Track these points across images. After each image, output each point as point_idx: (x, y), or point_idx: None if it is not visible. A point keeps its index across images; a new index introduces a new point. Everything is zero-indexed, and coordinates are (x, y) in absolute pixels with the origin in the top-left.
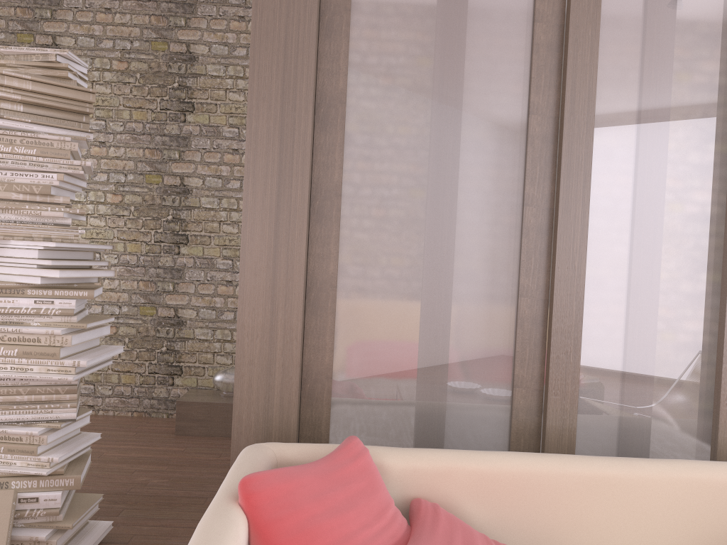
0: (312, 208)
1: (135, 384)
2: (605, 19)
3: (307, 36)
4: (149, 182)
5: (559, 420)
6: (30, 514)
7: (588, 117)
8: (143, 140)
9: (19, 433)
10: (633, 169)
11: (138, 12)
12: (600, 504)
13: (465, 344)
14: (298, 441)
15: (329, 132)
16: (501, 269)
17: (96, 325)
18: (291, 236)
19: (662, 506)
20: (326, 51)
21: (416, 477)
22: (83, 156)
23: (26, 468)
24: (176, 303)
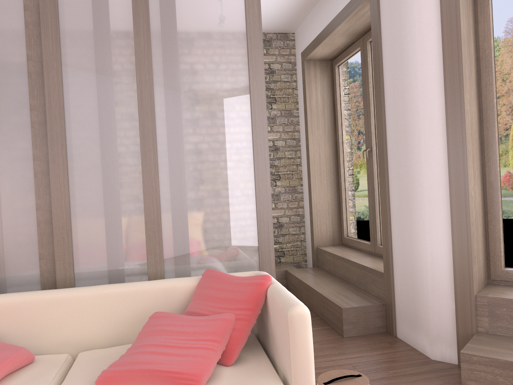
0: None
1: None
2: (64, 57)
3: None
4: None
5: (63, 274)
6: None
7: (60, 110)
8: None
9: None
10: (90, 136)
11: None
12: (56, 313)
13: (8, 239)
14: None
15: None
16: (25, 196)
17: None
18: None
19: (90, 309)
20: None
21: None
22: None
23: None
24: None
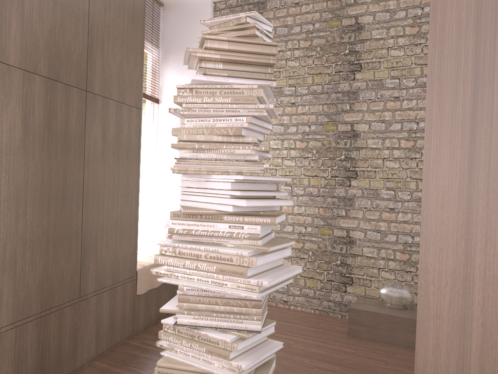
0: None
1: (316, 288)
2: None
3: None
4: (326, 130)
5: None
6: None
7: None
8: (321, 98)
9: (216, 338)
10: None
11: (318, 0)
12: None
13: None
14: None
15: None
16: None
17: (278, 248)
18: (493, 157)
19: None
20: None
21: None
22: (280, 115)
23: (221, 369)
24: (347, 226)
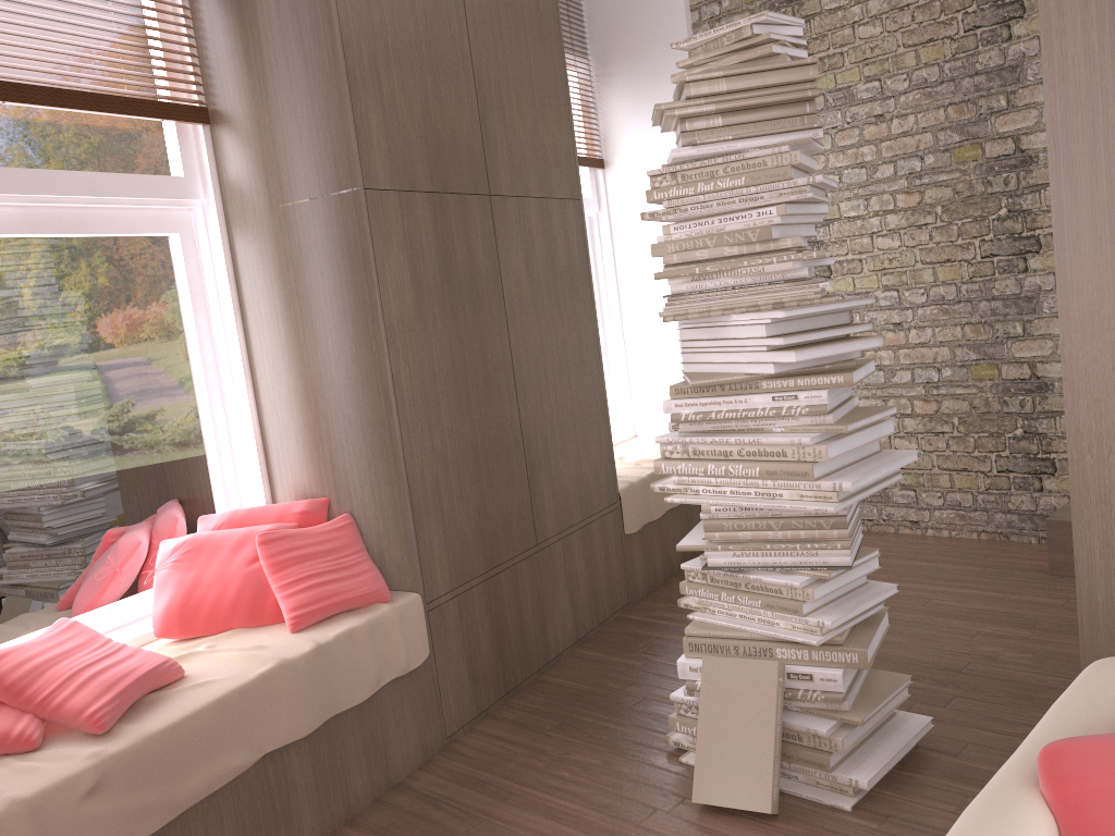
0: None
1: (977, 489)
2: None
3: None
4: (960, 160)
5: None
6: (804, 697)
7: None
8: (941, 93)
9: (776, 583)
10: None
11: None
12: None
13: None
14: None
15: None
16: None
17: (864, 424)
18: None
19: None
20: None
21: None
22: (854, 145)
23: (791, 631)
24: (1030, 354)
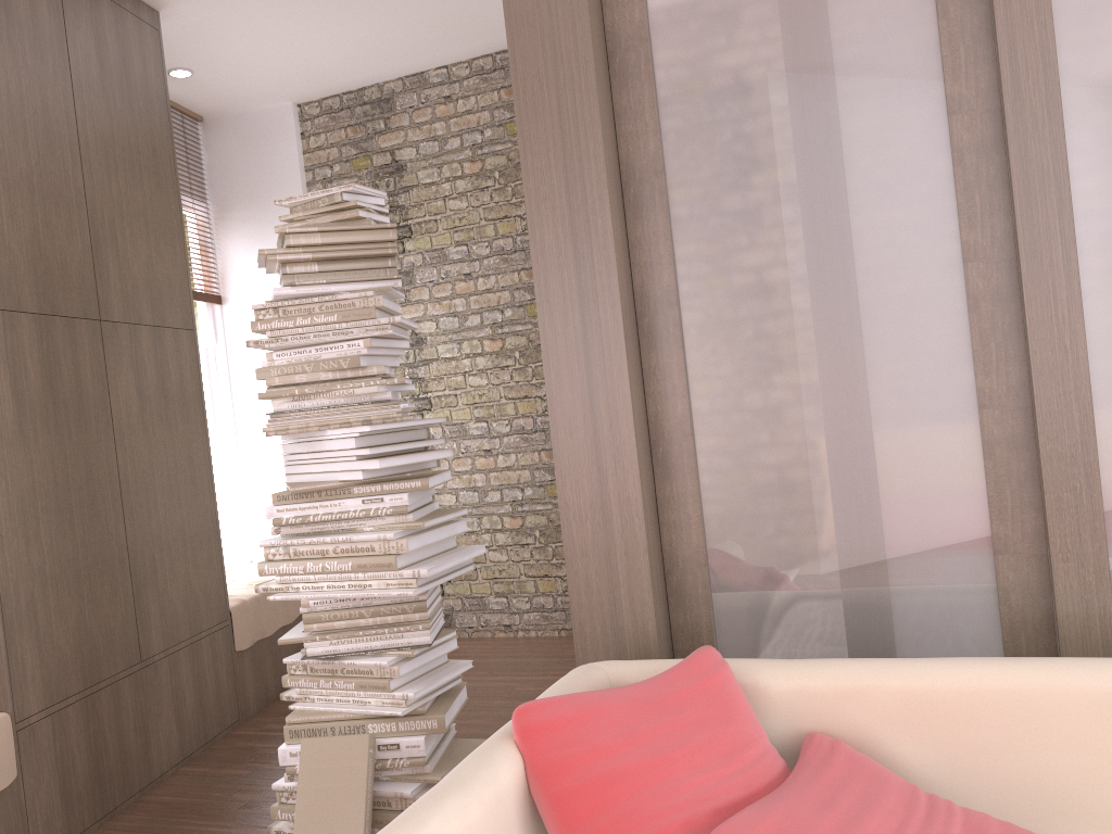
0: (641, 330)
1: (556, 592)
2: None
3: (586, 97)
4: (532, 314)
5: (1079, 602)
6: (393, 765)
7: (1049, 95)
8: (515, 259)
9: (368, 664)
10: None
11: (483, 90)
12: None
13: (901, 495)
14: (674, 657)
15: (646, 218)
16: (942, 369)
17: (440, 522)
18: (608, 375)
19: None
20: (625, 106)
21: (809, 702)
22: (448, 297)
23: (381, 707)
24: None
